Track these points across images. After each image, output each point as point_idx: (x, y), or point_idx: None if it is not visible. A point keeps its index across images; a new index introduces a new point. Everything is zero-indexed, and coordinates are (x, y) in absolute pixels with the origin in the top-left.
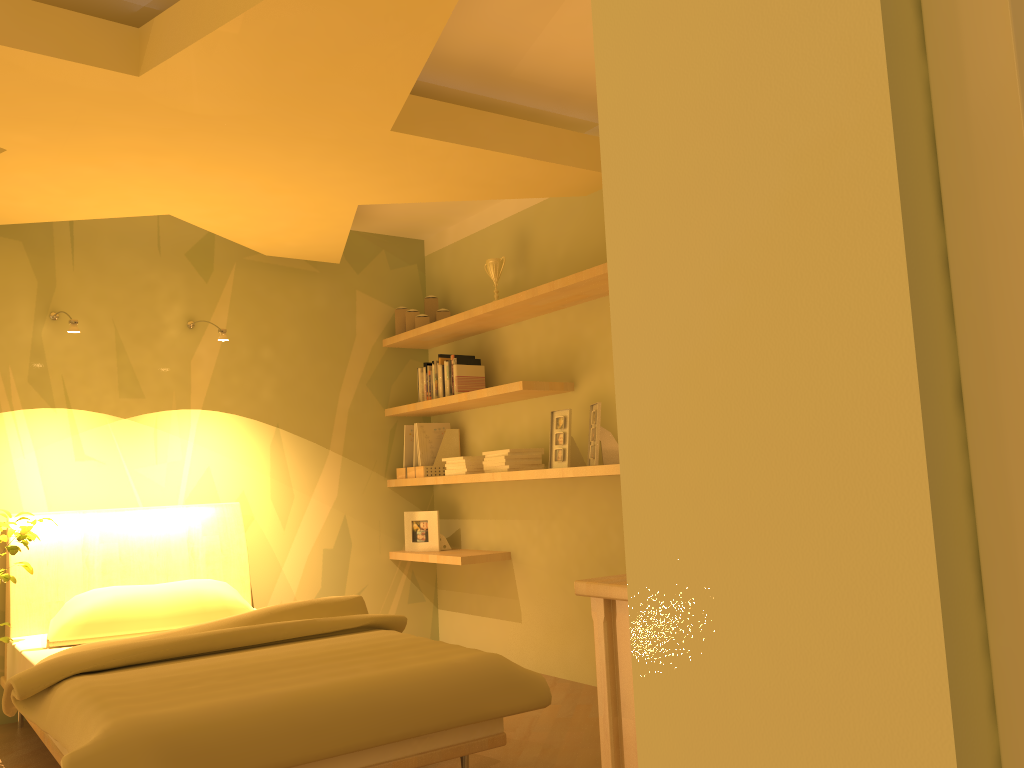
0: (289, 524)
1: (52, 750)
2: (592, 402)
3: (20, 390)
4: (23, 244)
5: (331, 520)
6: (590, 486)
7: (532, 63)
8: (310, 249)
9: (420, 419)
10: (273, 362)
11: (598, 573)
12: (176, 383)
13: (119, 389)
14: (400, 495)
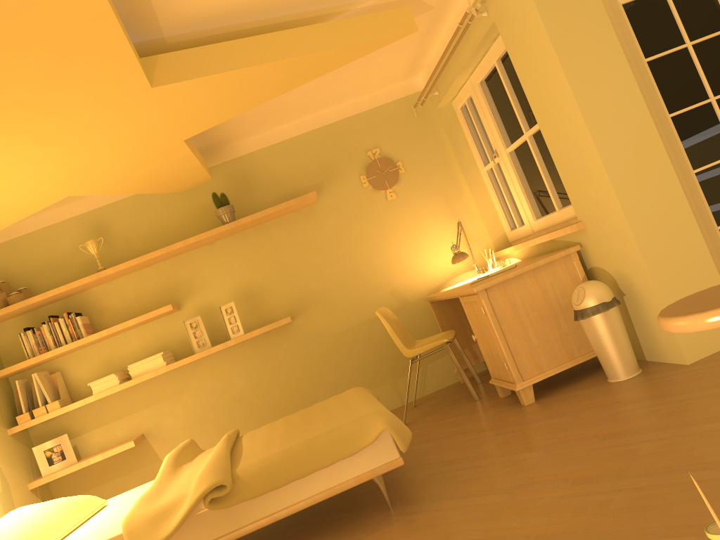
0: None
1: None
2: (199, 312)
3: None
4: None
5: None
6: (211, 360)
7: None
8: None
9: (4, 380)
10: None
11: (232, 406)
12: None
13: None
14: (17, 440)
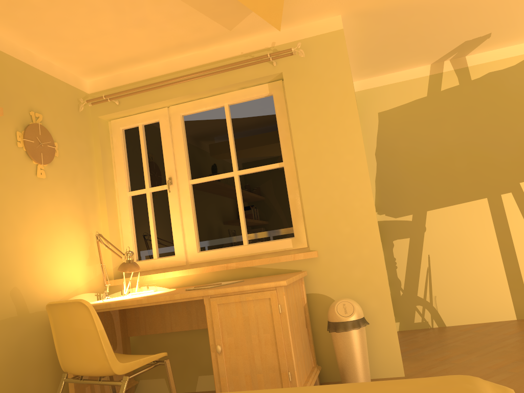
0: None
1: None
2: None
3: None
4: None
5: None
6: None
7: None
8: None
9: None
10: None
11: None
12: None
13: None
14: None
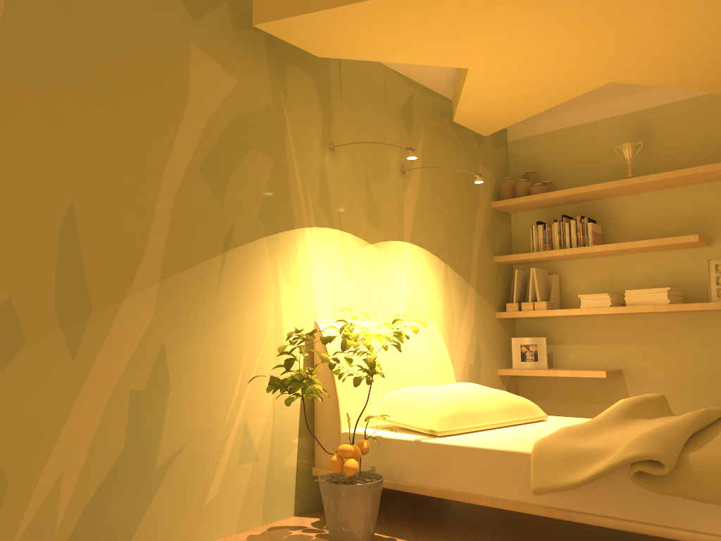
0: (452, 343)
1: (617, 524)
2: None
3: (314, 209)
4: (314, 80)
5: (471, 342)
6: None
7: None
8: (493, 120)
9: (508, 267)
10: (442, 210)
11: None
12: (396, 218)
13: (367, 218)
14: (501, 325)
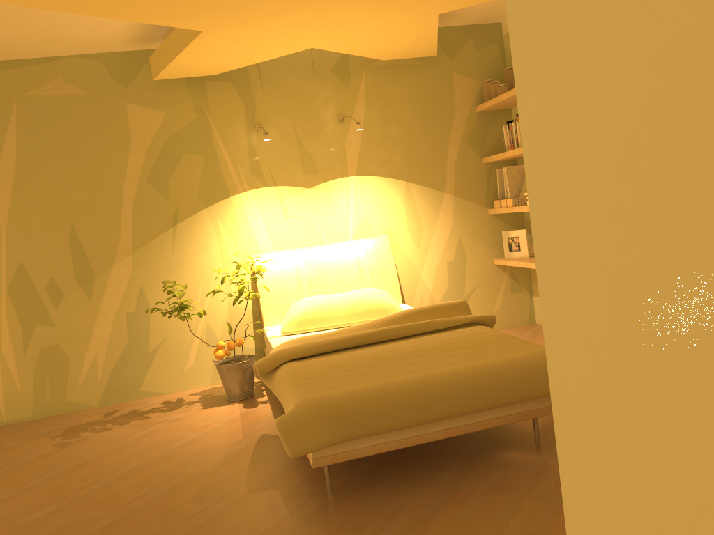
0: (422, 246)
1: None
2: None
3: (246, 178)
4: (232, 83)
5: (450, 241)
6: None
7: None
8: (413, 50)
9: (509, 162)
10: (398, 136)
11: None
12: (337, 160)
13: (303, 169)
14: (498, 219)
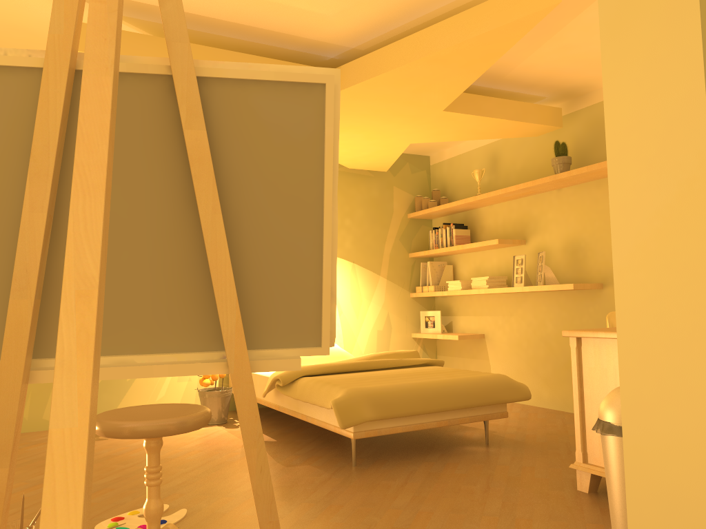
0: (360, 316)
1: (288, 412)
2: (537, 251)
3: None
4: None
5: (381, 314)
6: (534, 297)
7: (517, 72)
8: (374, 165)
9: (427, 259)
10: (351, 227)
11: (539, 345)
12: None
13: None
14: (417, 302)
